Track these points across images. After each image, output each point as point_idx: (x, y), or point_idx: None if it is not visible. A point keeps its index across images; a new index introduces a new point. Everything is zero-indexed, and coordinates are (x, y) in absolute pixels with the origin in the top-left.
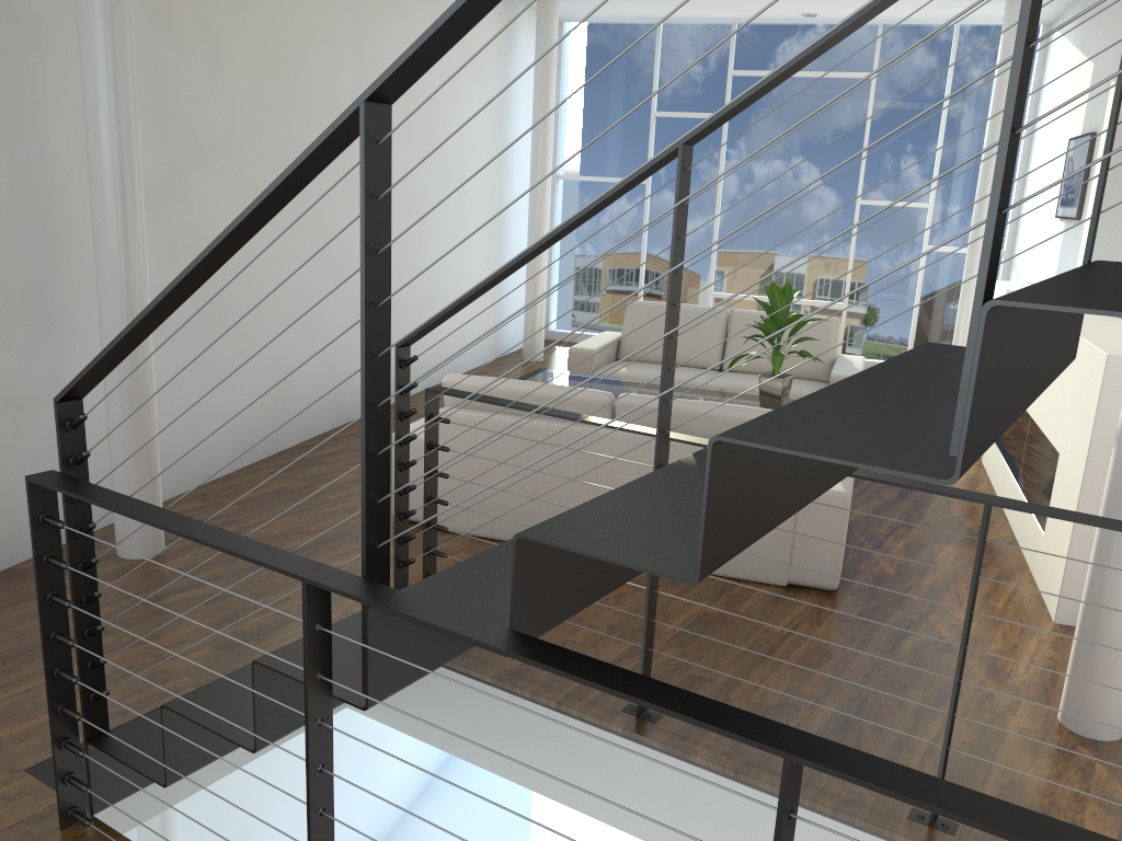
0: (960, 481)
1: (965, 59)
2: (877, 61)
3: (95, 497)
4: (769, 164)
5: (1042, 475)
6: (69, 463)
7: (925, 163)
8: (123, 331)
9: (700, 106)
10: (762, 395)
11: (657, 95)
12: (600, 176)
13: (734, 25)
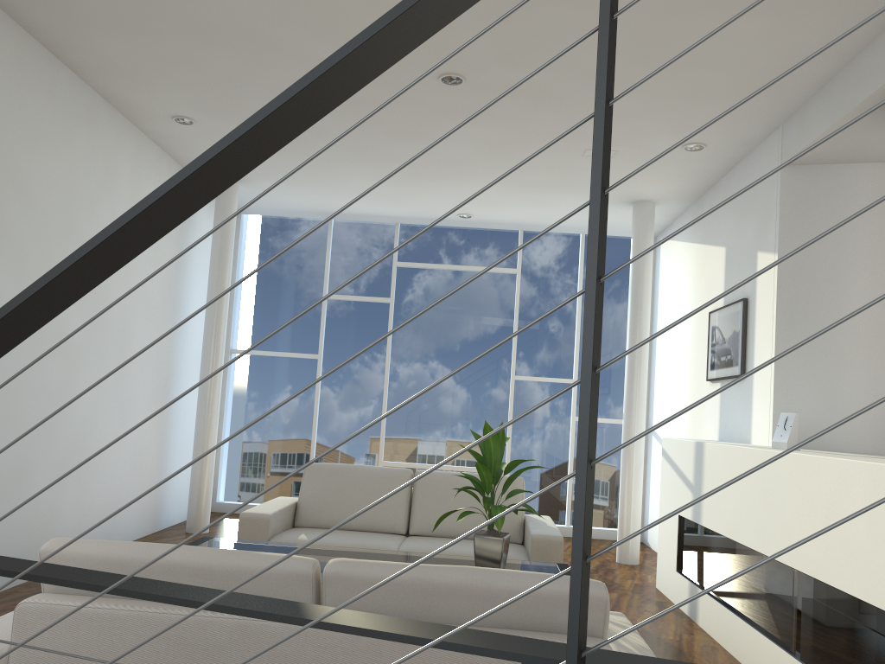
0: (696, 650)
1: None
2: (520, 260)
3: None
4: (432, 343)
5: (857, 646)
6: None
7: (567, 345)
8: None
9: (368, 291)
10: (478, 559)
11: (329, 280)
12: (274, 351)
13: (398, 225)
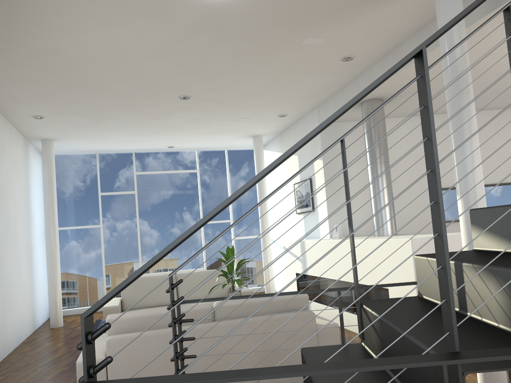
0: None
1: (232, 162)
2: (198, 165)
3: (175, 380)
4: (160, 211)
5: None
6: (91, 373)
7: None
8: (184, 233)
9: (123, 188)
10: None
11: (100, 185)
12: (75, 226)
13: (134, 153)
